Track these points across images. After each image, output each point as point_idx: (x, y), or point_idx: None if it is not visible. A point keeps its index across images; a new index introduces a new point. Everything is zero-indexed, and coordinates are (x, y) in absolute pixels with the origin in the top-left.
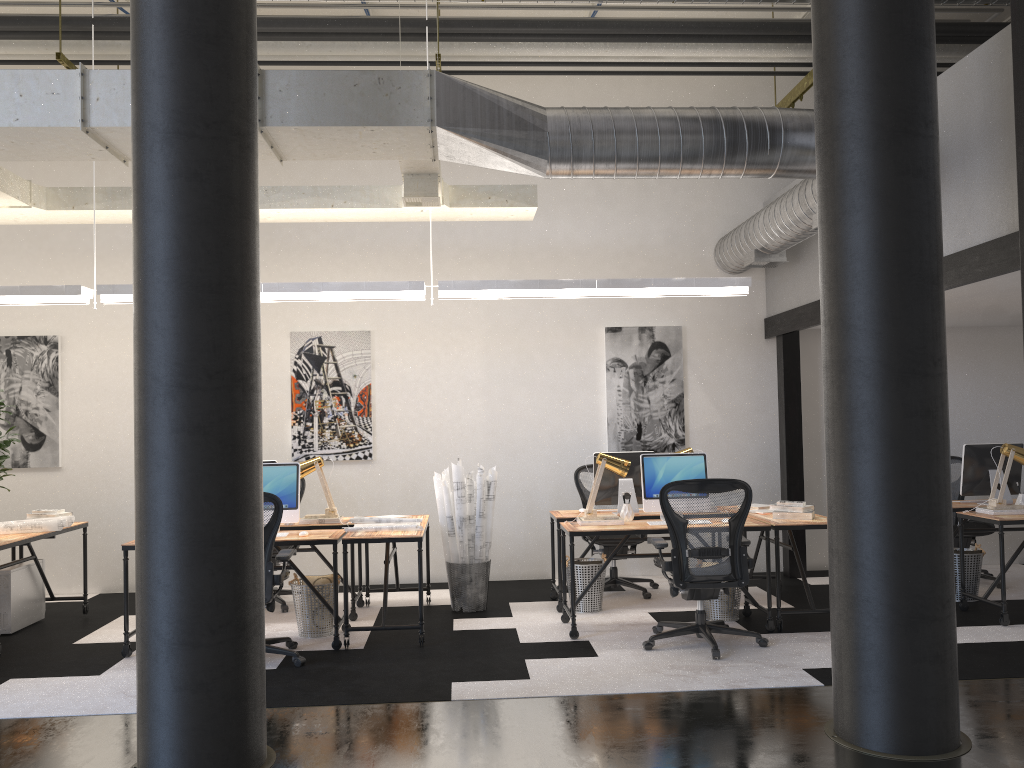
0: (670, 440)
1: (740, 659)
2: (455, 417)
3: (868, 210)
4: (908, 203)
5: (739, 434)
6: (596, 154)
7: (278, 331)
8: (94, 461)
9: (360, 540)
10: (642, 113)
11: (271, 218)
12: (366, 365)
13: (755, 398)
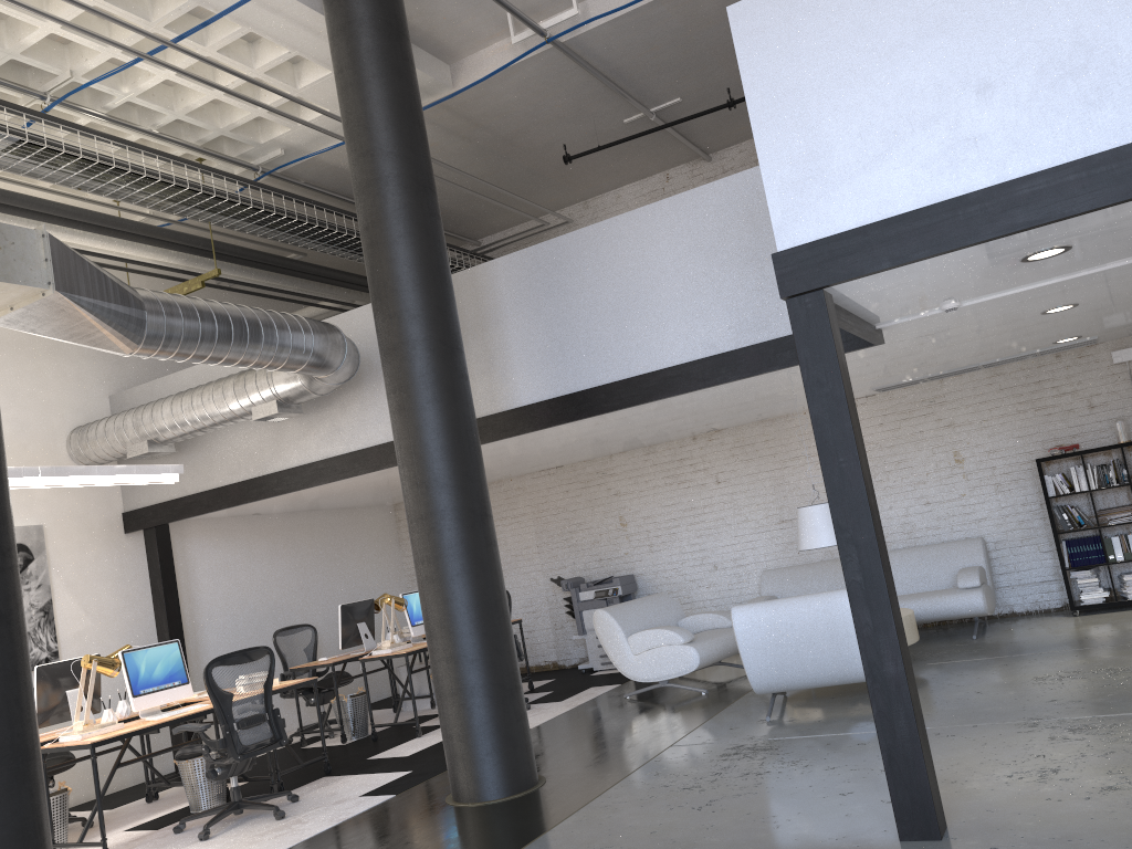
0: (43, 654)
1: (300, 811)
2: None
3: (446, 401)
4: (466, 397)
5: (111, 636)
6: (184, 337)
7: None
8: None
9: None
10: (214, 305)
11: None
12: None
13: (123, 596)
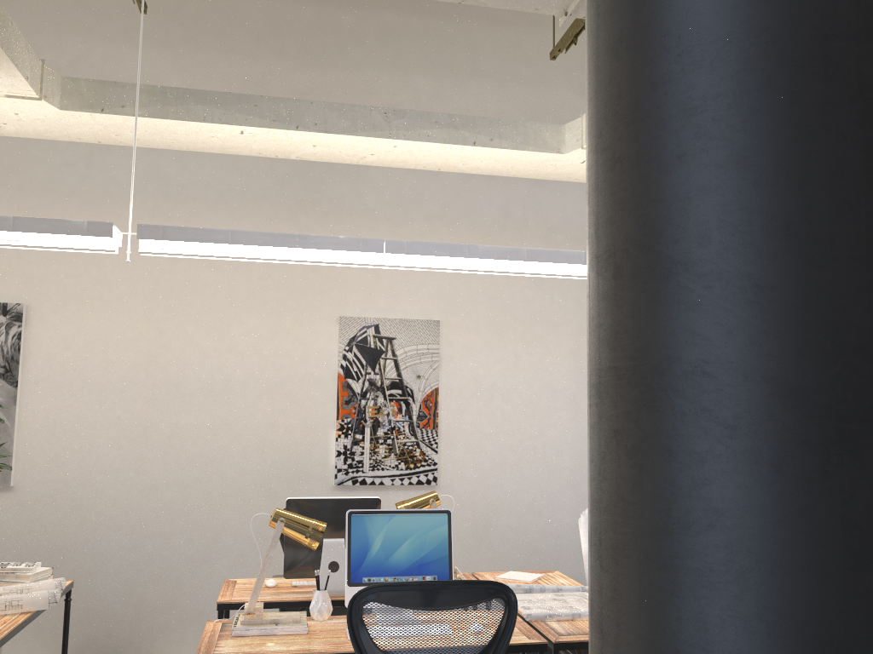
0: None
1: None
2: (537, 433)
3: None
4: None
5: None
6: None
7: (322, 314)
8: (61, 479)
9: (581, 644)
10: None
11: (373, 157)
12: (433, 363)
13: None
